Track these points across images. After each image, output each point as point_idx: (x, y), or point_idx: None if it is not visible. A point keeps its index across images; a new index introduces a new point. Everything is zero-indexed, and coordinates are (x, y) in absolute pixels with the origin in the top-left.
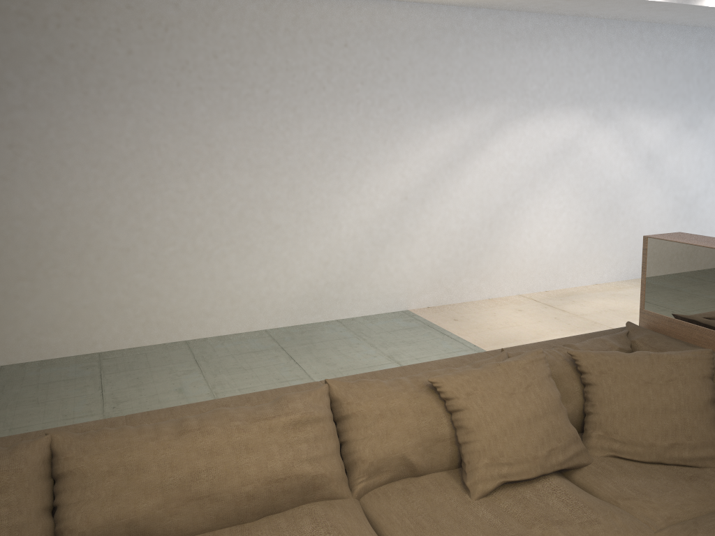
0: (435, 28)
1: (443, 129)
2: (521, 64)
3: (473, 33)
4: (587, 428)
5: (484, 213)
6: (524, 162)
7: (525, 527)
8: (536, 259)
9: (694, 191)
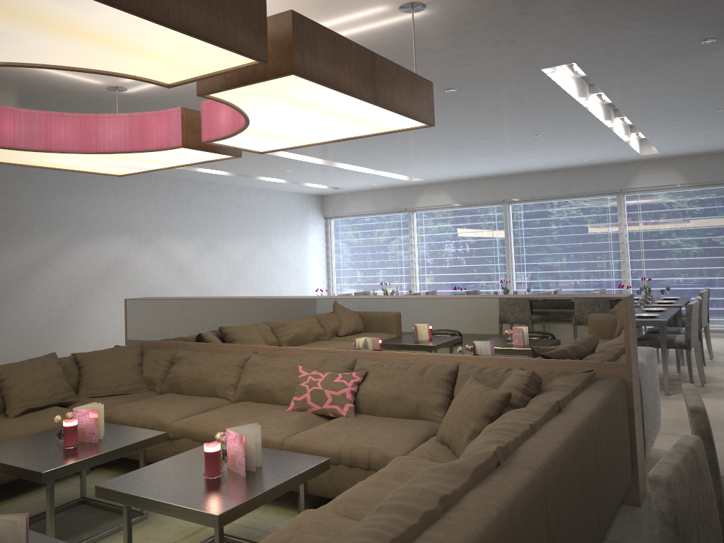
0: (7, 176)
1: (15, 250)
2: (79, 204)
3: (39, 181)
4: (79, 387)
5: (52, 313)
6: (84, 274)
7: (35, 419)
8: (97, 347)
9: (216, 292)
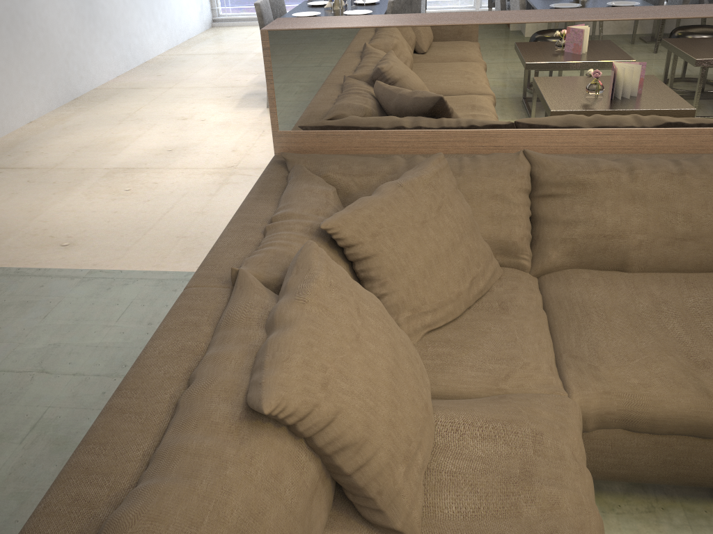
0: None
1: None
2: None
3: None
4: None
5: None
6: None
7: (515, 519)
8: None
9: None
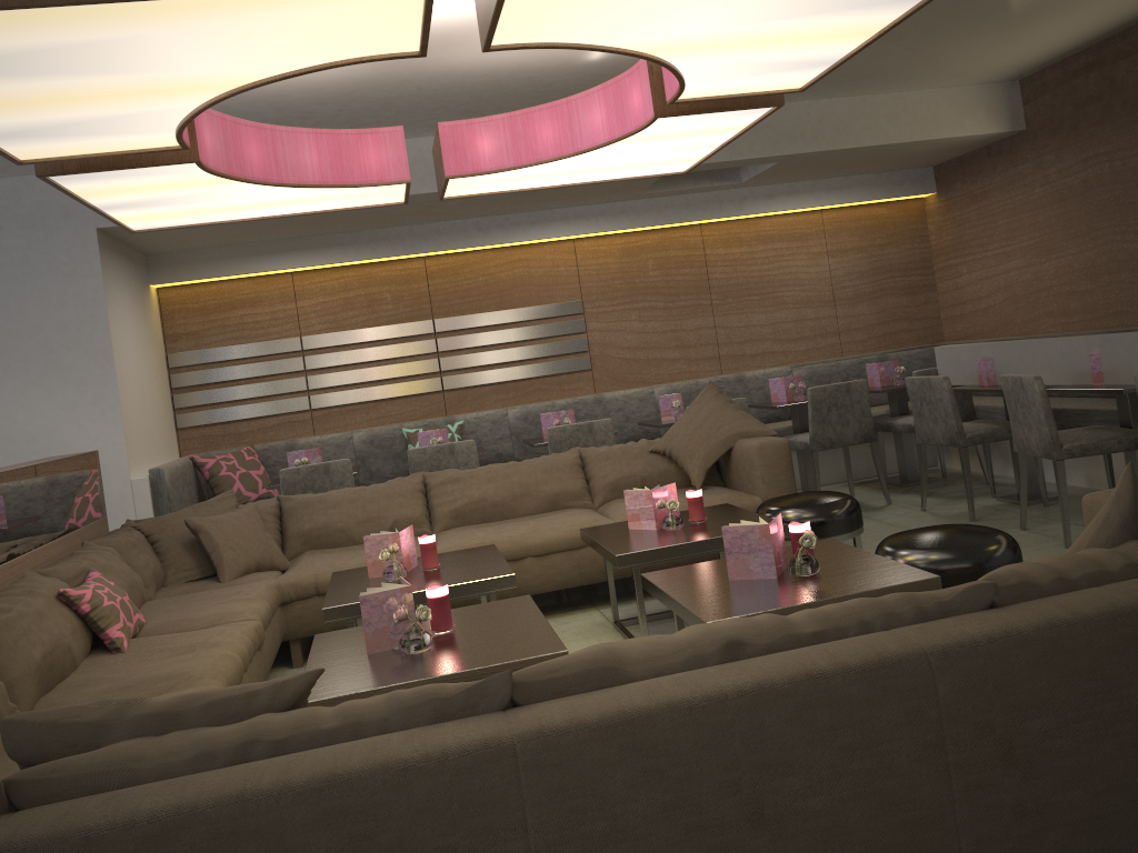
0: None
1: None
2: None
3: None
4: None
5: None
6: None
7: None
8: None
9: None
